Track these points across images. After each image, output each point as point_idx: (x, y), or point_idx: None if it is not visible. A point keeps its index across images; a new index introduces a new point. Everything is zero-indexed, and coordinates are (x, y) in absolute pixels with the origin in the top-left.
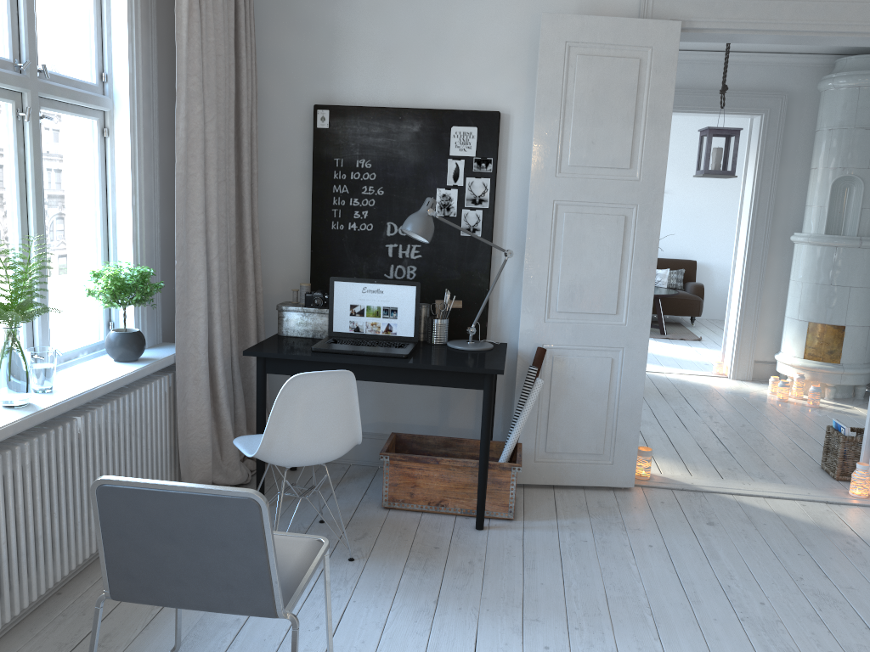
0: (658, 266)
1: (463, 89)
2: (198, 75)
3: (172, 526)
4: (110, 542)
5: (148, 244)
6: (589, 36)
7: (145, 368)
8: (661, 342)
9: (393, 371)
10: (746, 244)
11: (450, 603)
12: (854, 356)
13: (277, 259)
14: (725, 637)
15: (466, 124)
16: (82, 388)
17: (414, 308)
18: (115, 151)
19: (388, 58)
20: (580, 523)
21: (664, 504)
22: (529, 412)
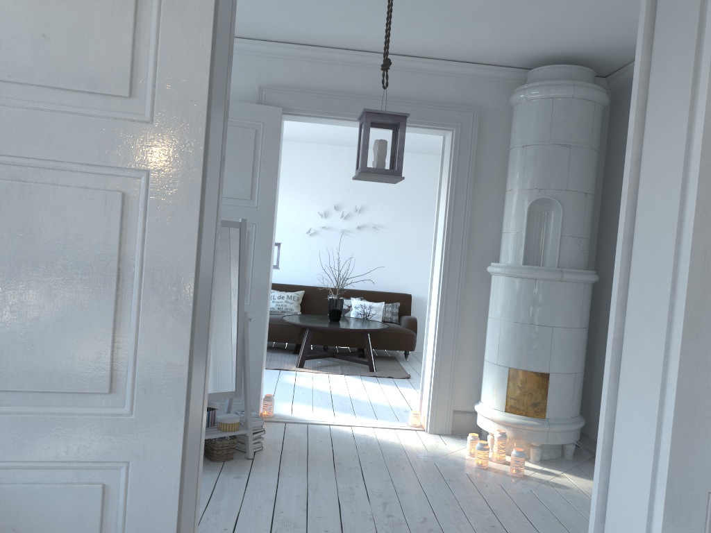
0: (375, 299)
1: None
2: None
3: None
4: None
5: None
6: None
7: None
8: (366, 381)
9: None
10: (440, 274)
11: None
12: (560, 409)
13: None
14: None
15: None
16: None
17: None
18: None
19: None
20: None
21: None
22: None
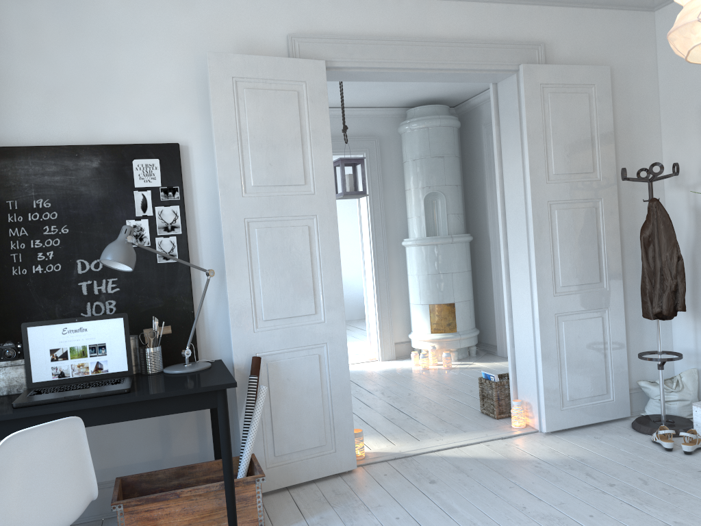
0: None
1: (139, 125)
2: None
3: None
4: None
5: None
6: (252, 72)
7: None
8: None
9: (117, 409)
10: (371, 252)
11: None
12: (464, 324)
13: None
14: None
15: (147, 156)
16: None
17: (124, 340)
18: None
19: (55, 98)
20: (328, 516)
21: (388, 476)
22: (259, 420)
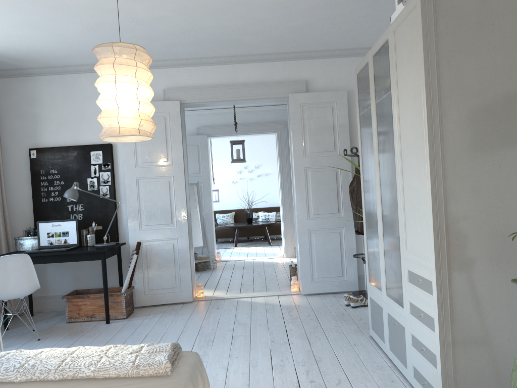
0: (271, 211)
1: (95, 135)
2: None
3: None
4: None
5: None
6: None
7: None
8: (266, 247)
9: (61, 257)
10: (281, 192)
11: (75, 346)
12: None
13: (19, 218)
14: (186, 340)
15: (96, 150)
16: None
17: (76, 230)
18: None
19: (61, 125)
20: (157, 315)
21: (203, 305)
22: (132, 270)
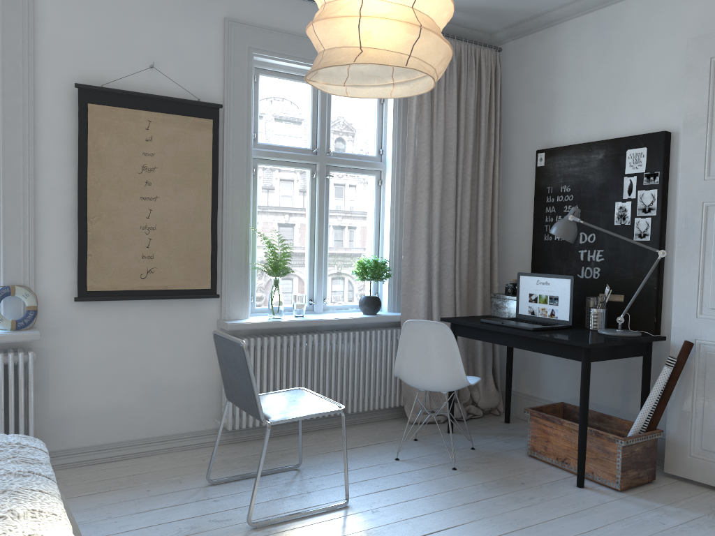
0: None
1: (640, 118)
2: (425, 141)
3: (229, 359)
4: (220, 366)
5: (401, 248)
6: None
7: (369, 317)
8: None
9: (523, 340)
10: None
11: (473, 507)
12: None
13: (515, 264)
14: None
15: (637, 146)
16: (316, 318)
17: (569, 297)
18: (385, 193)
19: (586, 106)
20: (685, 514)
21: None
22: (654, 396)
